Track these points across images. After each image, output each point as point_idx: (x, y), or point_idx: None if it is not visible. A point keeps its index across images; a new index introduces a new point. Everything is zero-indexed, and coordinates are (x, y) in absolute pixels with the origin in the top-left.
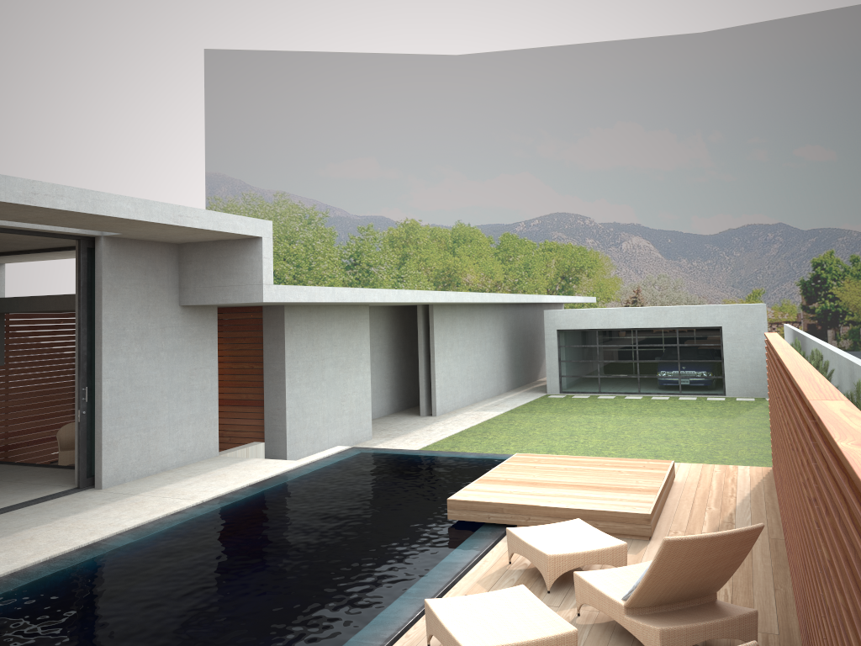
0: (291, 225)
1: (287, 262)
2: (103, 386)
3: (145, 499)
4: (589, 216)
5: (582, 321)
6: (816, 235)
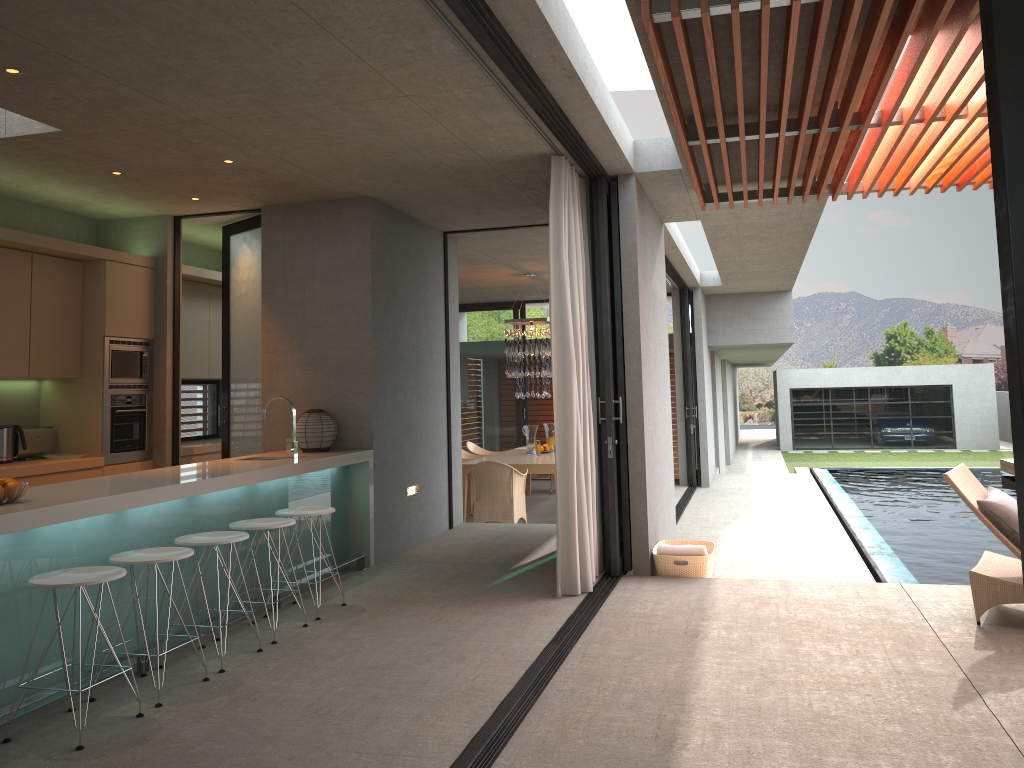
0: None
1: None
2: (705, 406)
3: (769, 489)
4: None
5: (815, 380)
6: (890, 306)
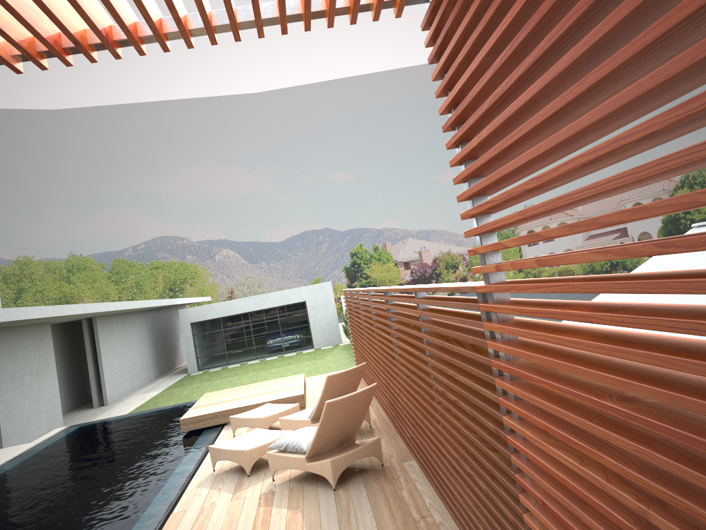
0: None
1: None
2: None
3: None
4: (187, 237)
5: (209, 313)
6: (350, 234)
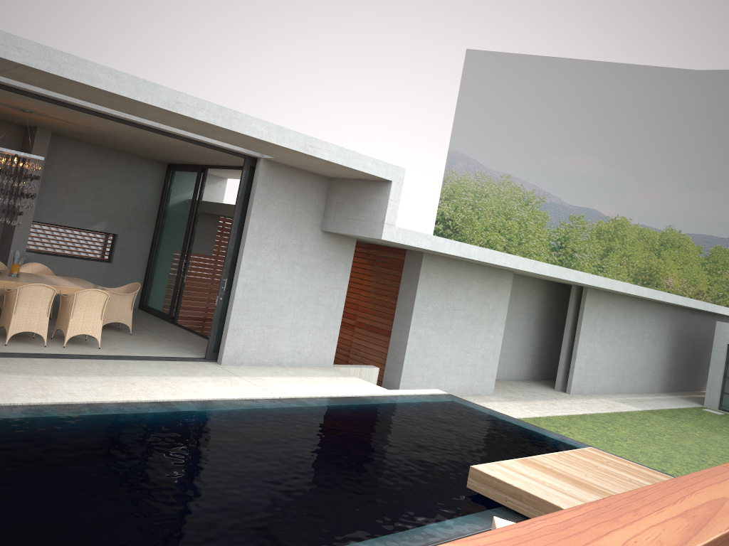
0: (510, 203)
1: (501, 235)
2: (239, 281)
3: (240, 381)
4: None
5: None
6: None
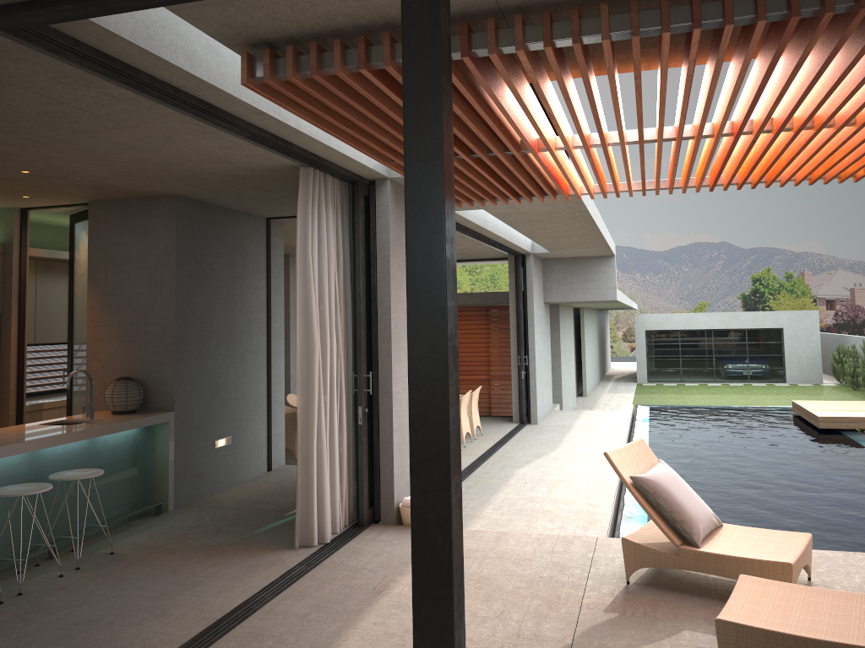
0: None
1: None
2: (535, 355)
3: (586, 427)
4: None
5: (667, 323)
6: (756, 254)
